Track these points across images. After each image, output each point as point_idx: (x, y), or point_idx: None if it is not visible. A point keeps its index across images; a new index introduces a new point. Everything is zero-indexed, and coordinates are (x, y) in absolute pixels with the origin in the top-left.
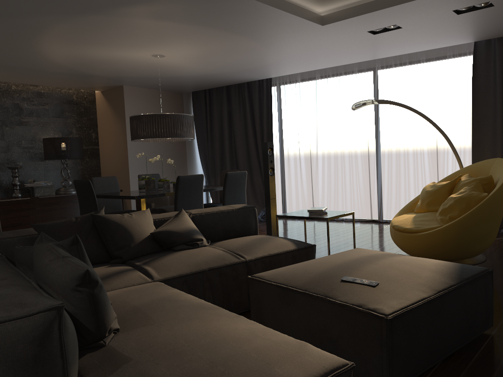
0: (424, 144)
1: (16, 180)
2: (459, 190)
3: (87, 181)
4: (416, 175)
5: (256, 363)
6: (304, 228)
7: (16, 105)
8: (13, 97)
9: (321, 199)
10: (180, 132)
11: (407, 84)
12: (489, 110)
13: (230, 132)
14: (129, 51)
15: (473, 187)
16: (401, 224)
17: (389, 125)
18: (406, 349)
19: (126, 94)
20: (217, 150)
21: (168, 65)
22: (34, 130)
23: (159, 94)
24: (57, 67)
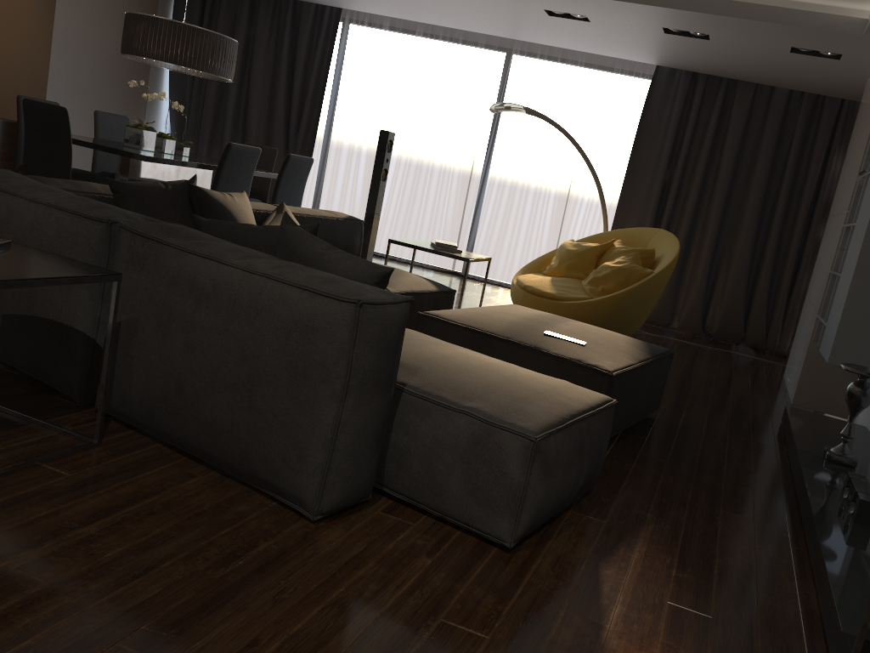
0: (553, 182)
1: None
2: (611, 258)
3: (63, 110)
4: (532, 223)
5: (545, 386)
6: (411, 265)
7: None
8: None
9: (381, 223)
10: (220, 67)
11: (551, 90)
12: (651, 162)
13: (242, 74)
14: None
15: (633, 259)
16: (537, 285)
17: (512, 141)
18: (615, 408)
19: None
20: (211, 98)
21: None
22: None
23: None
24: None
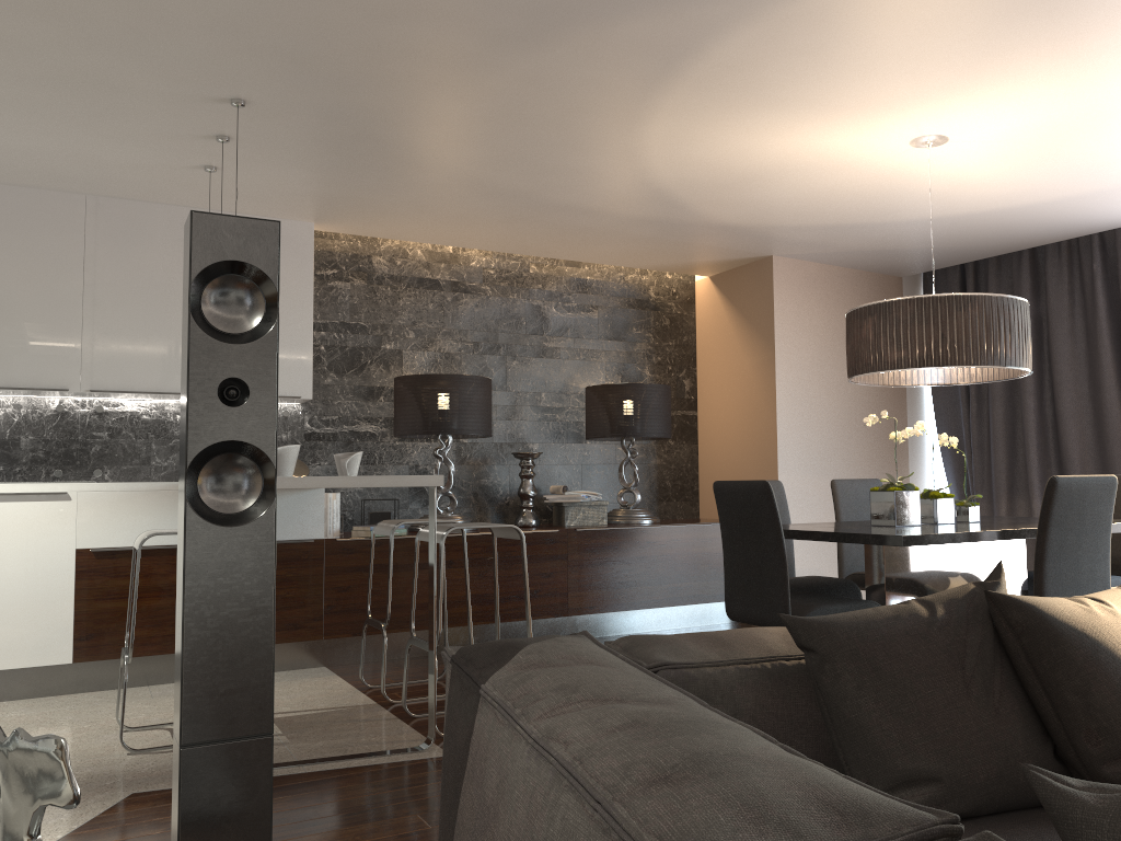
0: None
1: (529, 486)
2: None
3: (763, 486)
4: None
5: None
6: None
7: (535, 310)
8: (530, 292)
9: None
10: (1005, 349)
11: None
12: None
13: (1038, 374)
14: (860, 127)
15: None
16: None
17: None
18: None
19: (779, 277)
20: (998, 424)
21: (931, 177)
22: (566, 368)
23: (850, 277)
24: (650, 203)
